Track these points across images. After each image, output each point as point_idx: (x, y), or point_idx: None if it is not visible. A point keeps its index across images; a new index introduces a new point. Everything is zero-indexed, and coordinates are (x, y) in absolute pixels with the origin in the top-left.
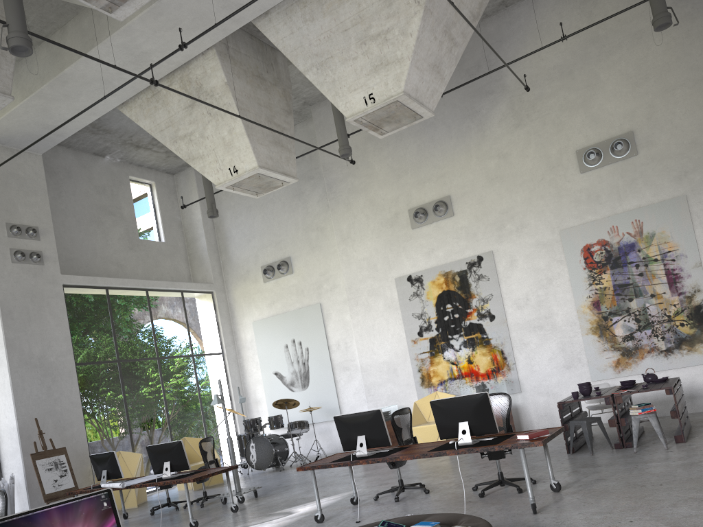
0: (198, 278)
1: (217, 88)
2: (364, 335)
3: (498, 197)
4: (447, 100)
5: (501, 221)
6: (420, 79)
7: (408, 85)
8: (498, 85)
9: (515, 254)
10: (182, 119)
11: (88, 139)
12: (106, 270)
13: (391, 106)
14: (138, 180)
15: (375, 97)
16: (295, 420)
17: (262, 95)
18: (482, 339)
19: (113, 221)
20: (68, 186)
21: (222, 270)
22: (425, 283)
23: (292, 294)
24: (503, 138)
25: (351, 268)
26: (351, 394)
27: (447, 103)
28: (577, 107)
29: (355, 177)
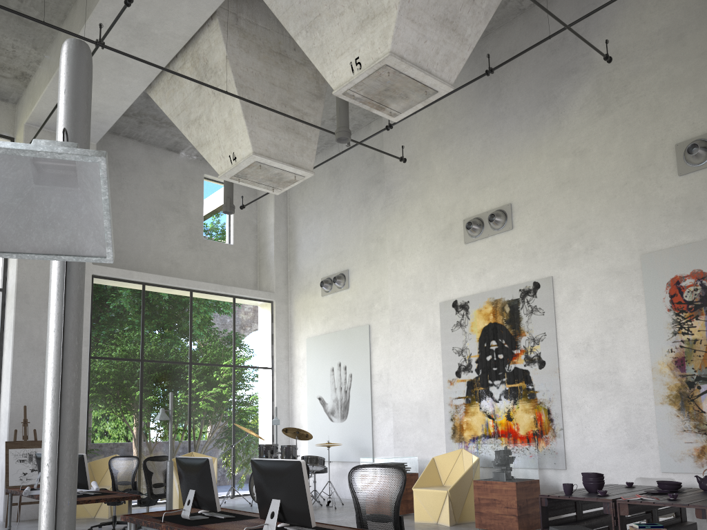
0: (263, 286)
1: (220, 63)
2: (400, 367)
3: (567, 207)
4: (522, 84)
5: (568, 239)
6: (420, 37)
7: (399, 43)
8: (585, 61)
9: (579, 283)
10: (193, 101)
11: (155, 132)
12: (158, 266)
13: (381, 72)
14: (215, 179)
15: (362, 62)
16: (330, 455)
17: (280, 74)
18: (526, 390)
19: (176, 218)
20: (131, 179)
21: (288, 280)
22: (471, 311)
23: (345, 312)
24: (583, 129)
25: (397, 286)
26: (386, 435)
27: (521, 87)
28: (685, 84)
29: (414, 180)
